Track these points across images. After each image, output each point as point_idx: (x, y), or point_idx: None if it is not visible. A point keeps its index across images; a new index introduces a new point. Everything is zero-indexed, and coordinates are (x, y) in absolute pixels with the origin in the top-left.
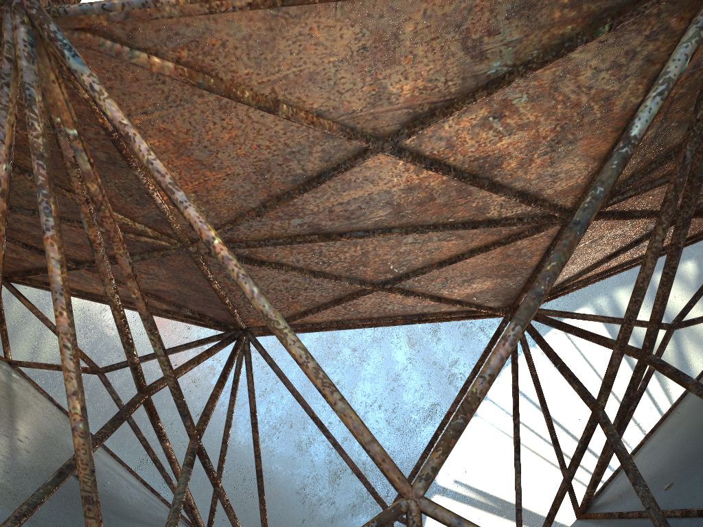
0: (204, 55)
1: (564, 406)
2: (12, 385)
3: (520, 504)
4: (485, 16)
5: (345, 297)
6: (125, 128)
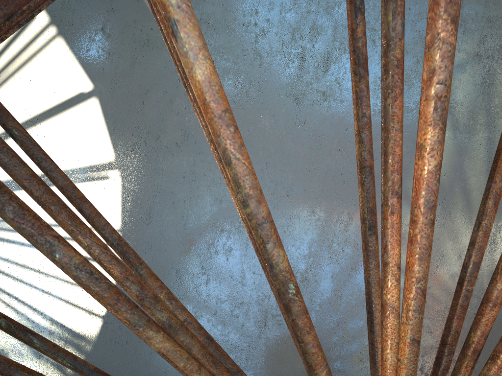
0: None
1: None
2: None
3: None
4: None
5: None
6: None
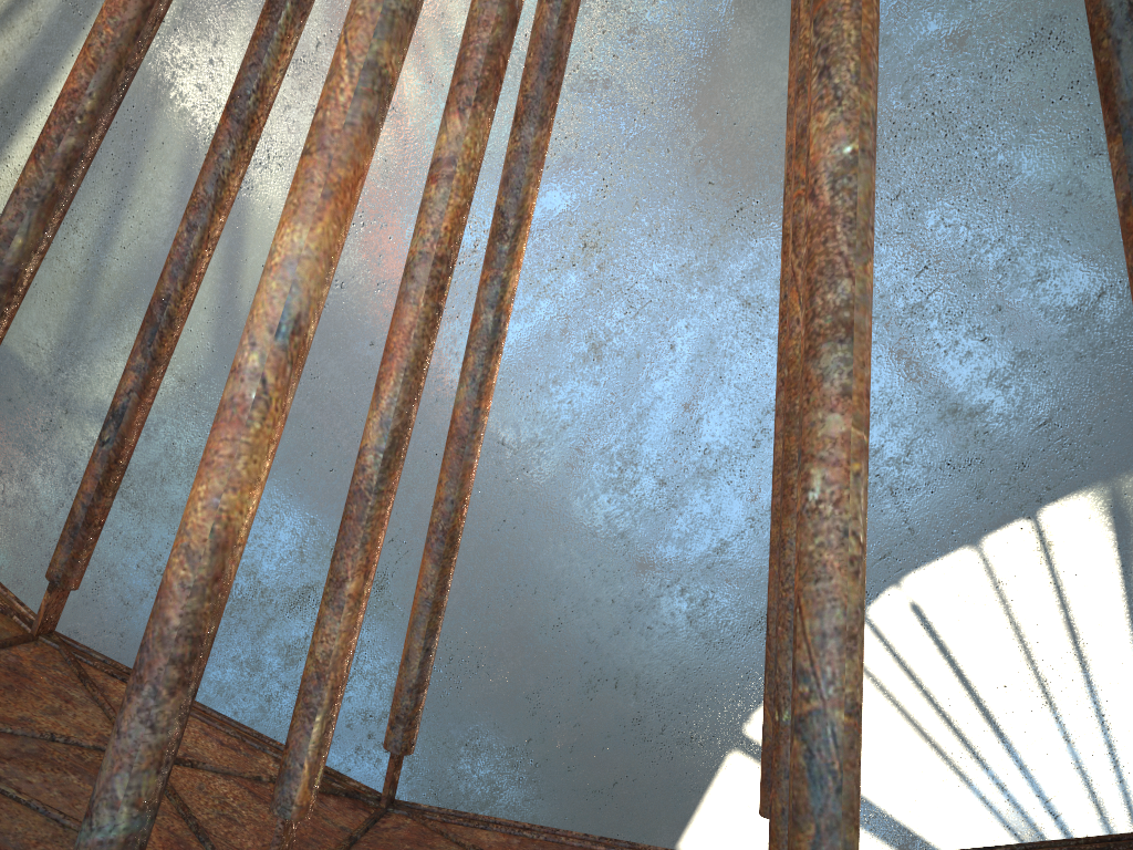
0: None
1: (988, 659)
2: None
3: None
4: None
5: None
6: None
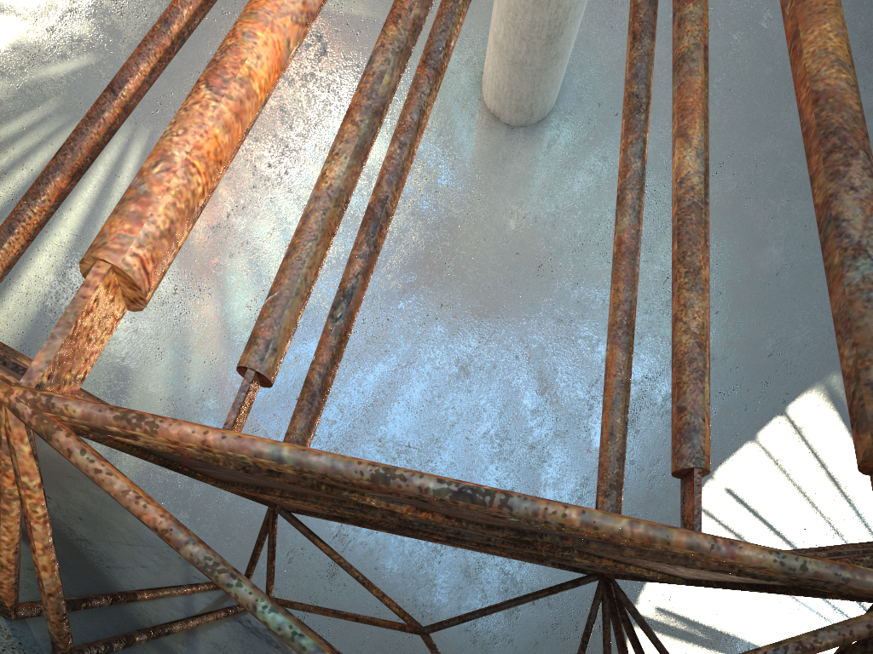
0: None
1: (787, 513)
2: None
3: None
4: None
5: None
6: None
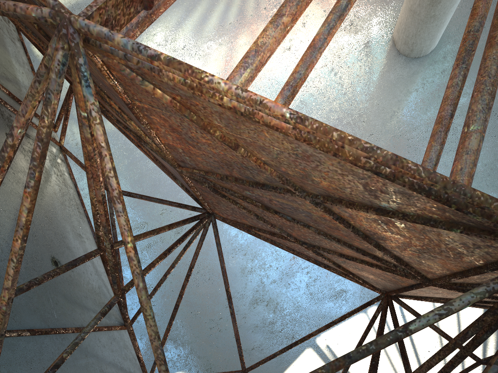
0: (191, 105)
1: (424, 337)
2: (50, 170)
3: None
4: (379, 184)
5: (277, 234)
6: (101, 149)
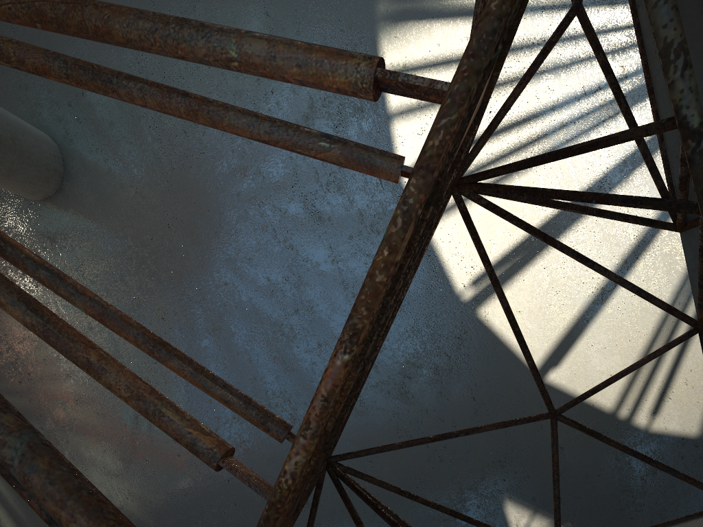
0: None
1: None
2: None
3: (634, 286)
4: None
5: None
6: None
